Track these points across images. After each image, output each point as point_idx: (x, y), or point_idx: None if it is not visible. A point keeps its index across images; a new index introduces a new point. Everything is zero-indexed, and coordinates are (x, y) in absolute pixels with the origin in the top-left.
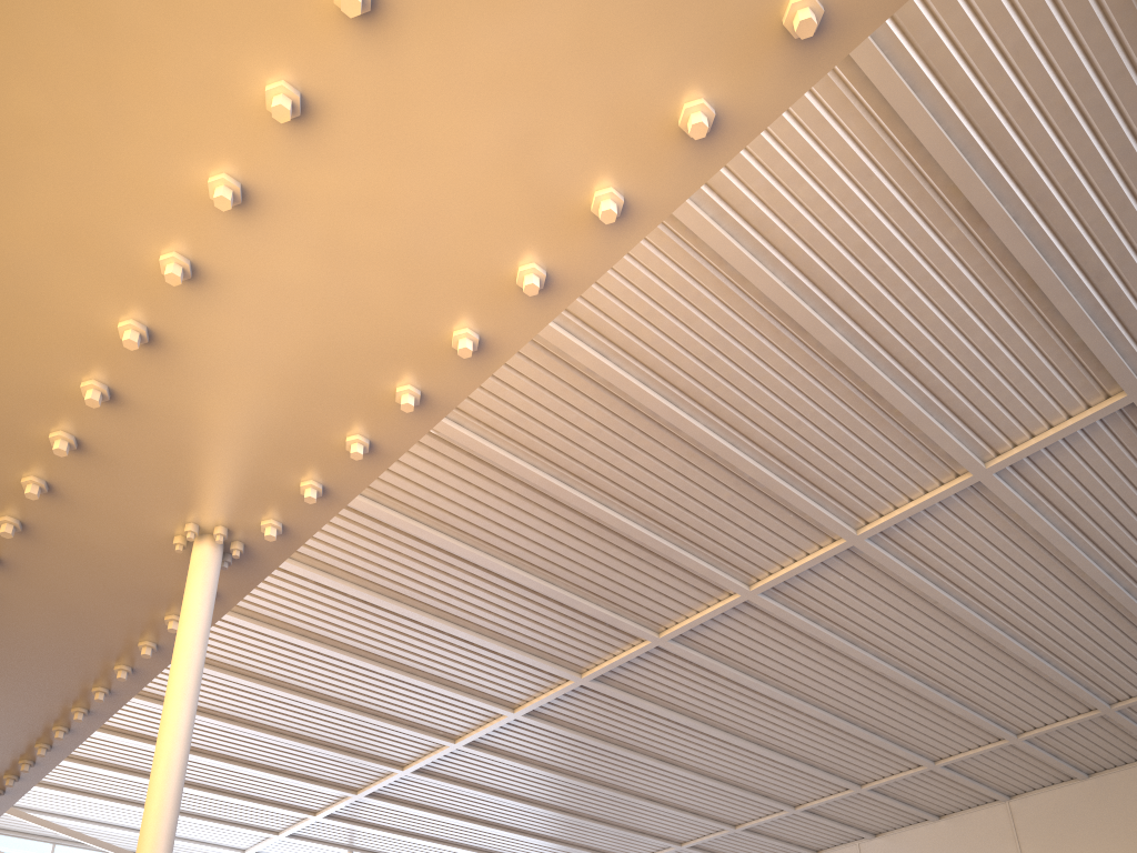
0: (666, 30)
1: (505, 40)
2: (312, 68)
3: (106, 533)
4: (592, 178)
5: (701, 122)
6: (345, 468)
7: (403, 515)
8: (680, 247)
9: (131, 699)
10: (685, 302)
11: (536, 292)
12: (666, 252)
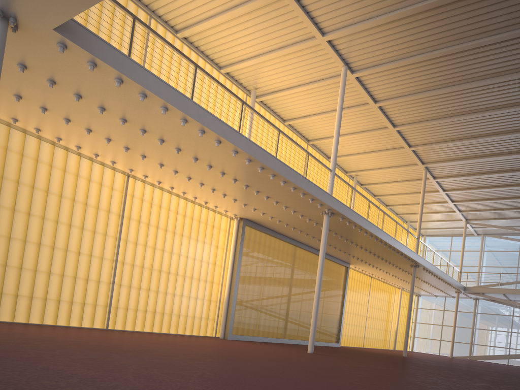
0: (246, 167)
1: (243, 175)
2: (242, 184)
3: (317, 217)
4: (267, 175)
5: (258, 171)
6: (316, 201)
7: (512, 107)
8: (467, 0)
9: (513, 187)
10: (497, 3)
11: (283, 185)
12: (466, 4)
